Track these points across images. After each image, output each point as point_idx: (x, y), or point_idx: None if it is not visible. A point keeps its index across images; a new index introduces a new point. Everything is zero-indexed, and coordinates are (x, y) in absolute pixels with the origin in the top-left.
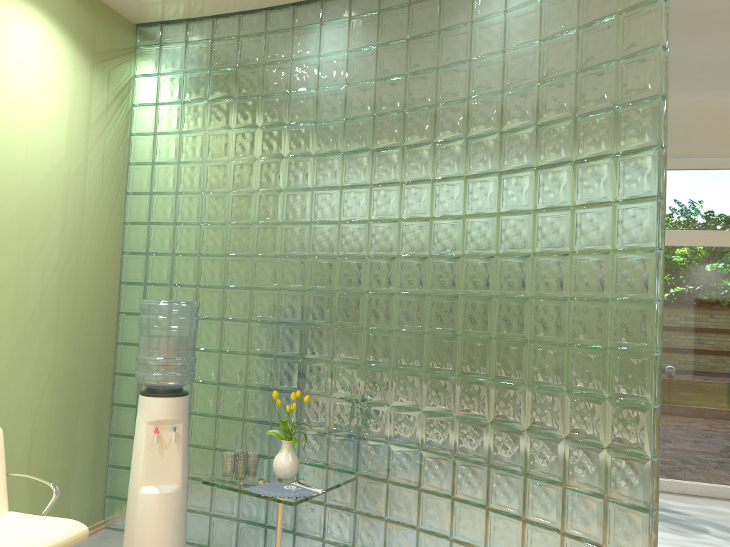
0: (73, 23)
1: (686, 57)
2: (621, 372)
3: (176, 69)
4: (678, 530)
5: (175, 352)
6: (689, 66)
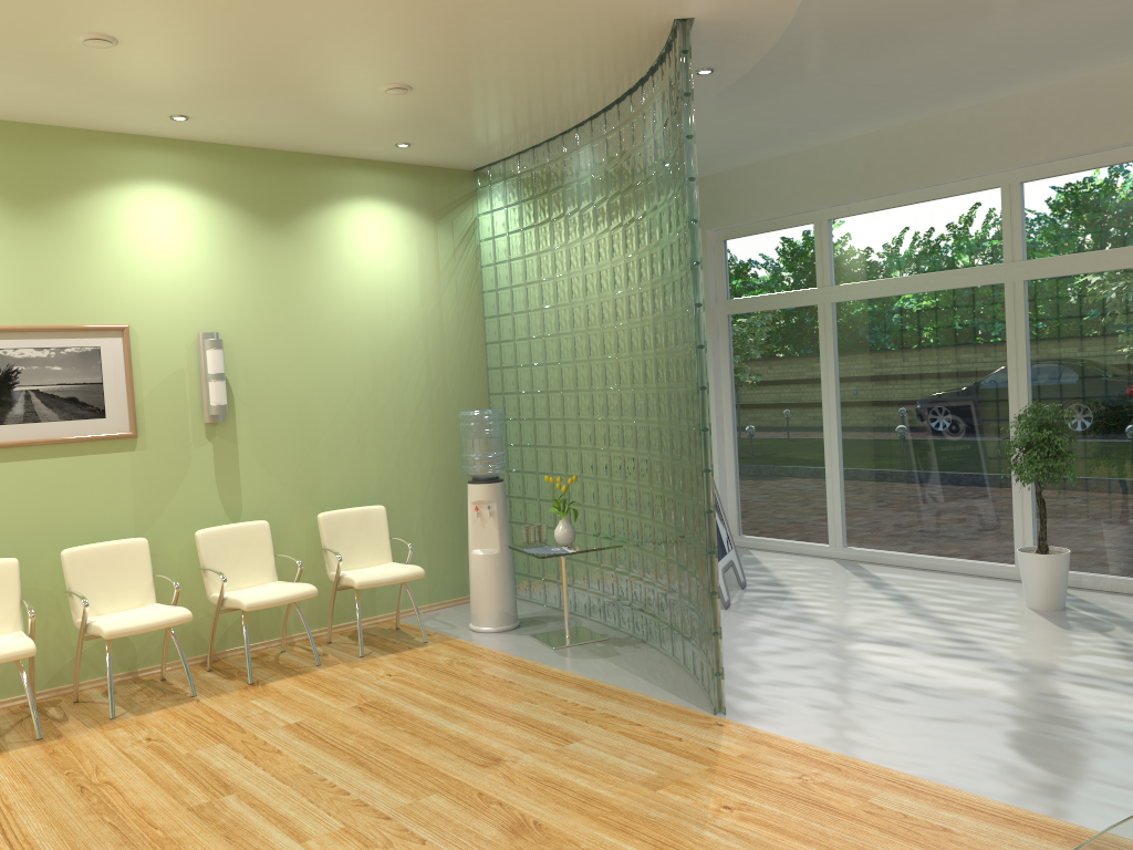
0: (412, 197)
1: (1038, 41)
2: (697, 446)
3: (500, 205)
4: (1067, 627)
5: (481, 450)
6: (1062, 44)
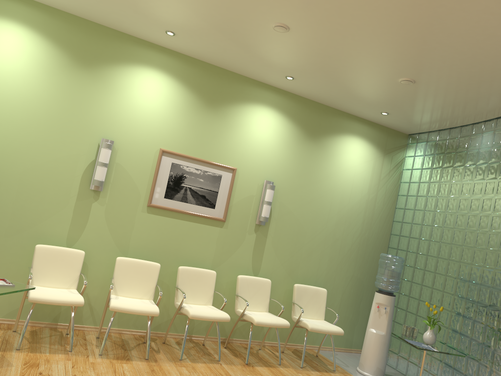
0: (376, 140)
1: None
2: None
3: (421, 154)
4: None
5: (389, 276)
6: None
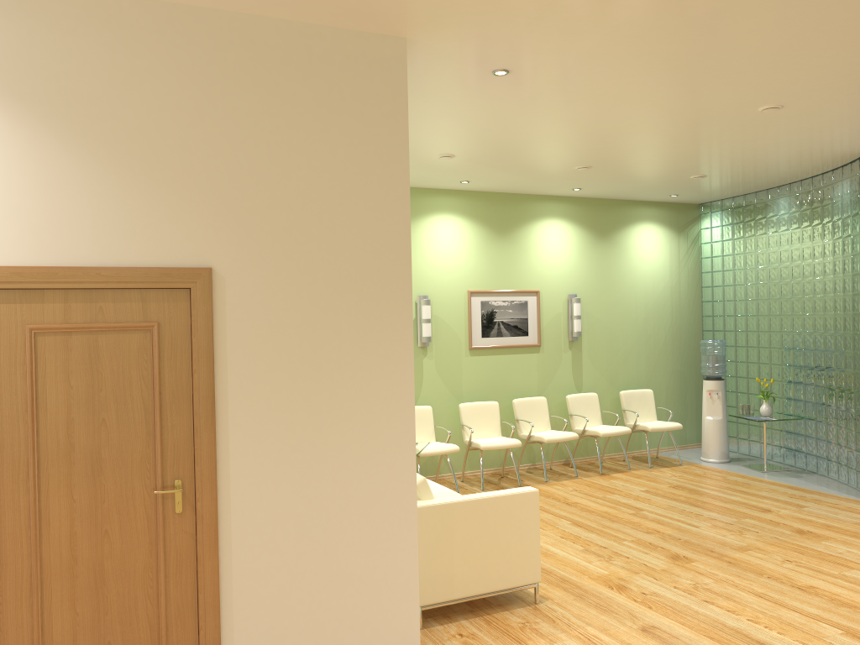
0: (667, 220)
1: None
2: None
3: (718, 224)
4: None
5: (714, 362)
6: None
